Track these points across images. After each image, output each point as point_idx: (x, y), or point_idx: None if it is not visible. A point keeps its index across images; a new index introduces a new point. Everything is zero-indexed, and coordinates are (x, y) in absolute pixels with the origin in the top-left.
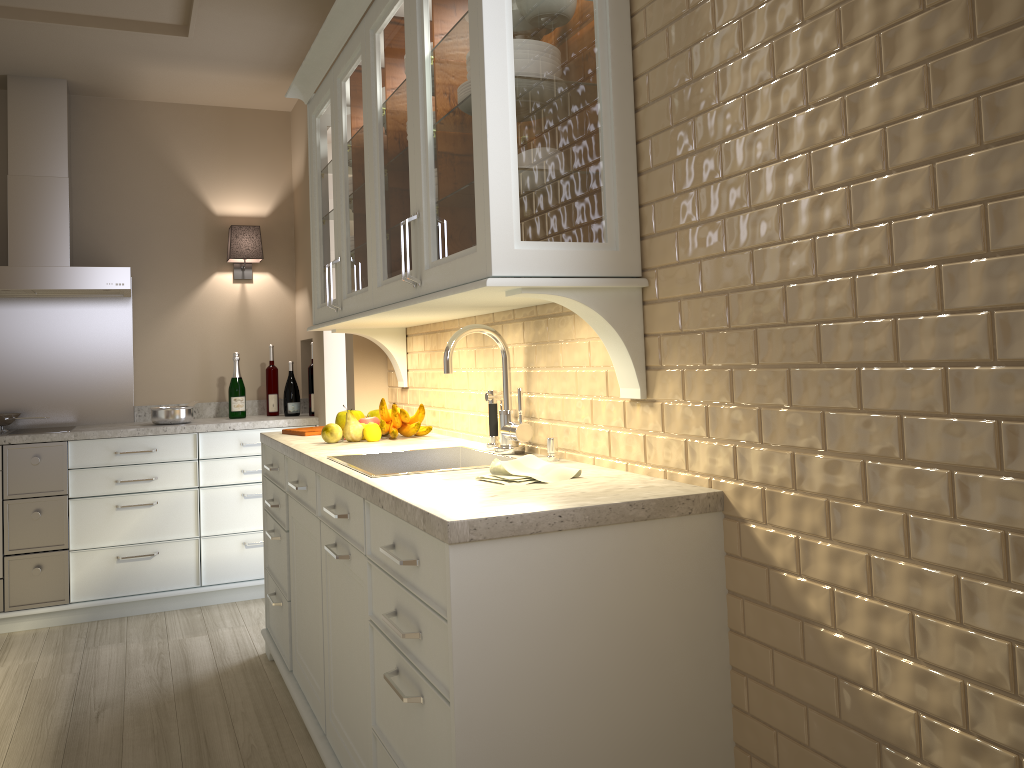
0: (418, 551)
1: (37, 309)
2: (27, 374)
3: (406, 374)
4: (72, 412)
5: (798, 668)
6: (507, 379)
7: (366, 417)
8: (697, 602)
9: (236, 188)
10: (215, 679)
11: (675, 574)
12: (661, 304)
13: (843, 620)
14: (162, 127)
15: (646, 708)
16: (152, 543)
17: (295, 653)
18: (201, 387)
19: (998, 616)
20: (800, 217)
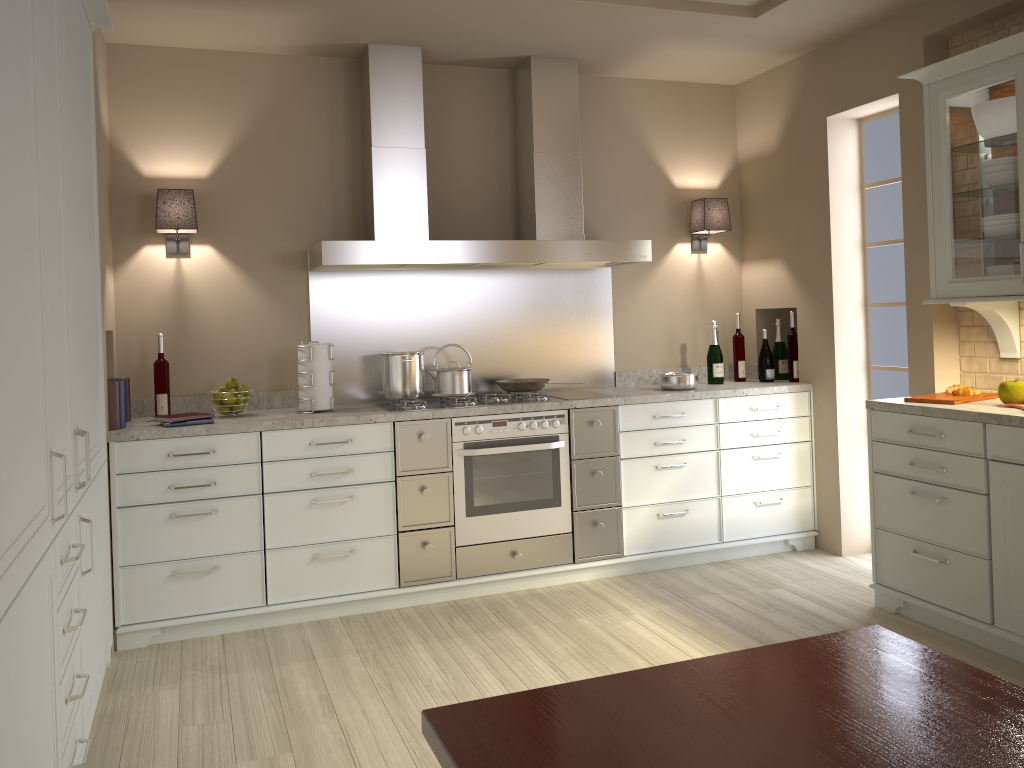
0: None
1: (536, 280)
2: (530, 341)
3: (1018, 345)
4: (566, 377)
5: None
6: None
7: None
8: None
9: (691, 161)
10: None
11: None
12: None
13: None
14: (631, 103)
15: None
16: (684, 501)
17: (1006, 608)
18: (667, 353)
19: None
20: None
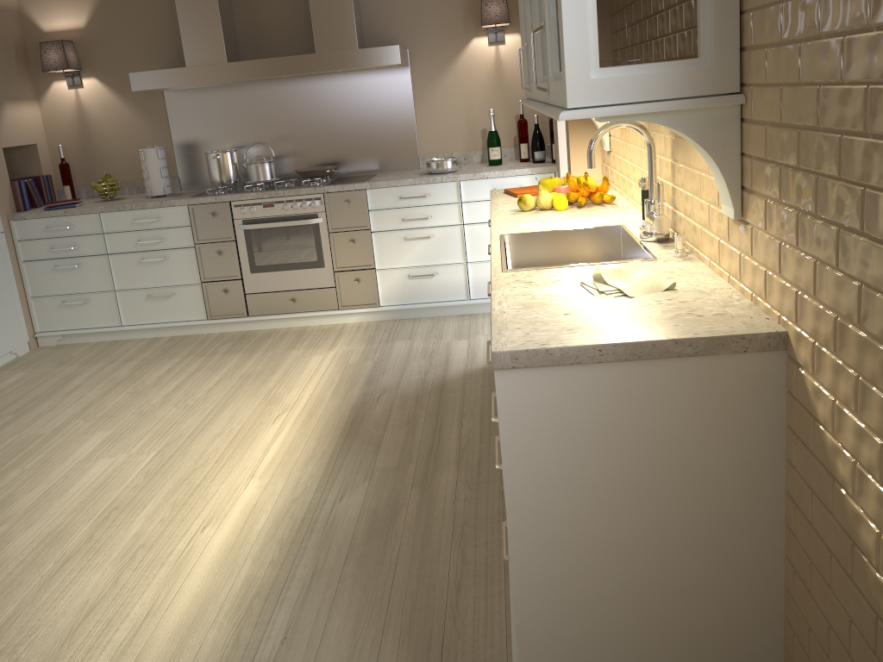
0: None
1: (342, 82)
2: (342, 134)
3: (608, 139)
4: (375, 162)
5: (827, 518)
6: (651, 171)
7: (560, 186)
8: (750, 431)
9: None
10: (461, 379)
11: (726, 405)
12: (753, 126)
13: (860, 495)
14: None
15: (689, 514)
16: (432, 266)
17: None
18: (468, 138)
19: None
20: (858, 57)
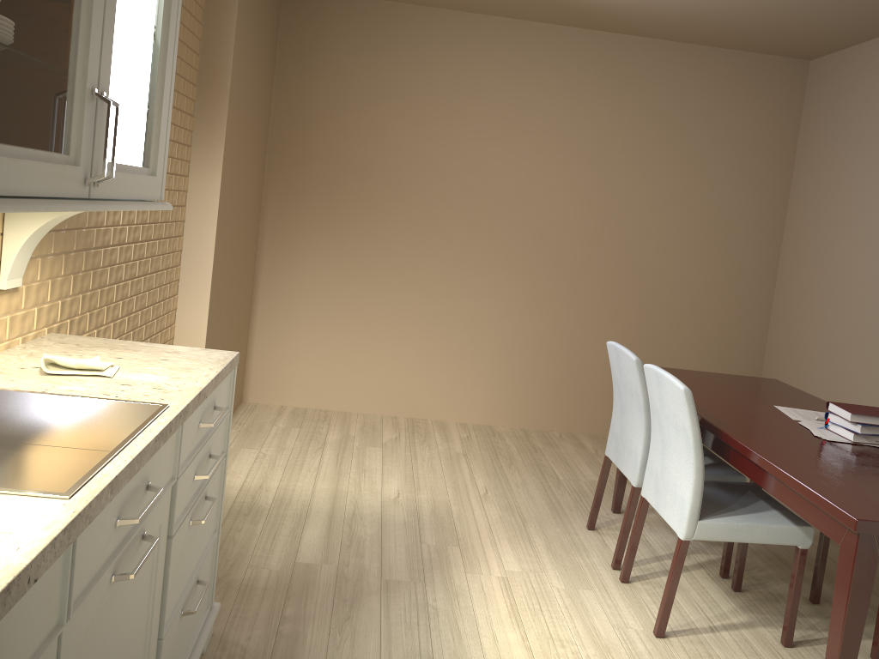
0: (215, 399)
1: None
2: None
3: None
4: None
5: None
6: None
7: None
8: None
9: None
10: None
11: None
12: None
13: None
14: None
15: None
16: None
17: None
18: None
19: (117, 331)
20: None
